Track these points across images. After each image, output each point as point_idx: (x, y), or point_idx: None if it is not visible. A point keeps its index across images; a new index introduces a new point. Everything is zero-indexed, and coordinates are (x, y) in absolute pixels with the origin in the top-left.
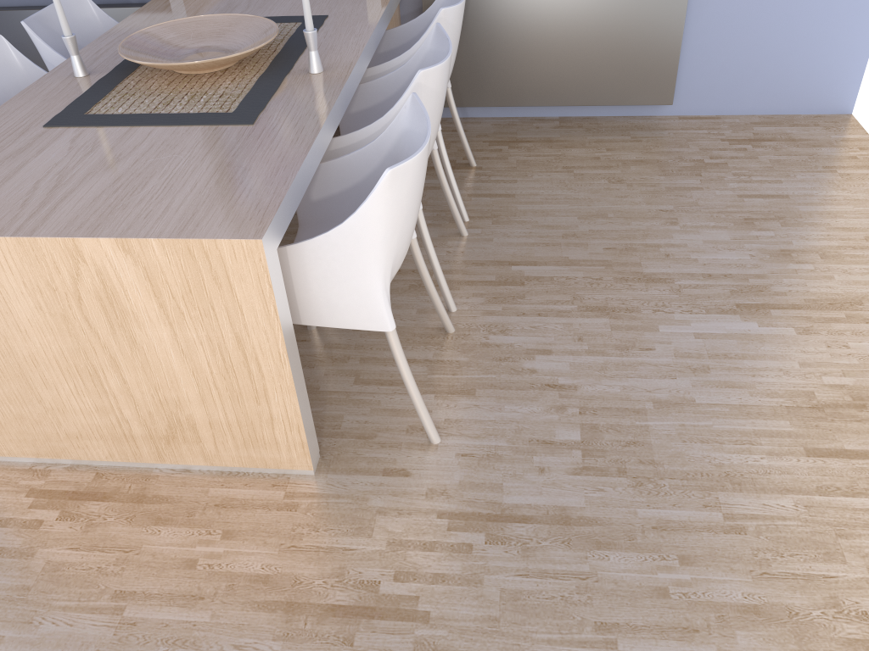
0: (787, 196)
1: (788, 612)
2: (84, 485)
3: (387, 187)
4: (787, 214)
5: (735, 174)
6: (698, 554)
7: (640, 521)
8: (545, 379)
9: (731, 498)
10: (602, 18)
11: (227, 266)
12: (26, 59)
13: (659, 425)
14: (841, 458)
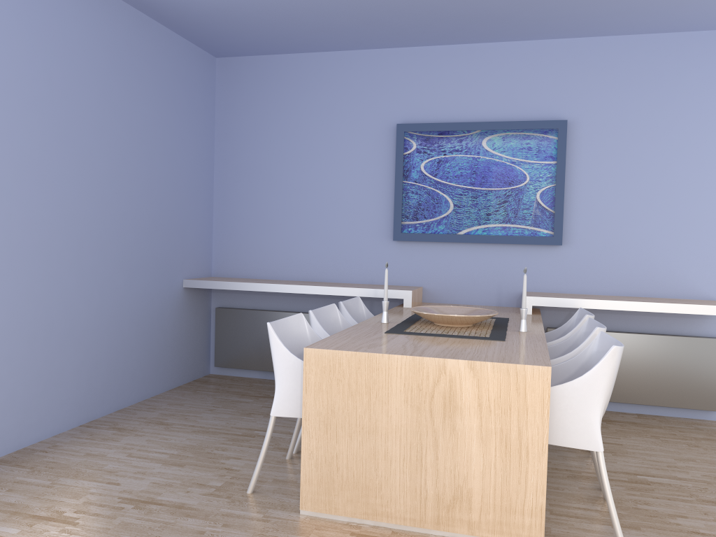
0: None
1: None
2: (386, 535)
3: (611, 356)
4: None
5: None
6: None
7: None
8: (689, 528)
9: None
10: (666, 349)
11: (526, 381)
12: (343, 317)
13: None
14: None
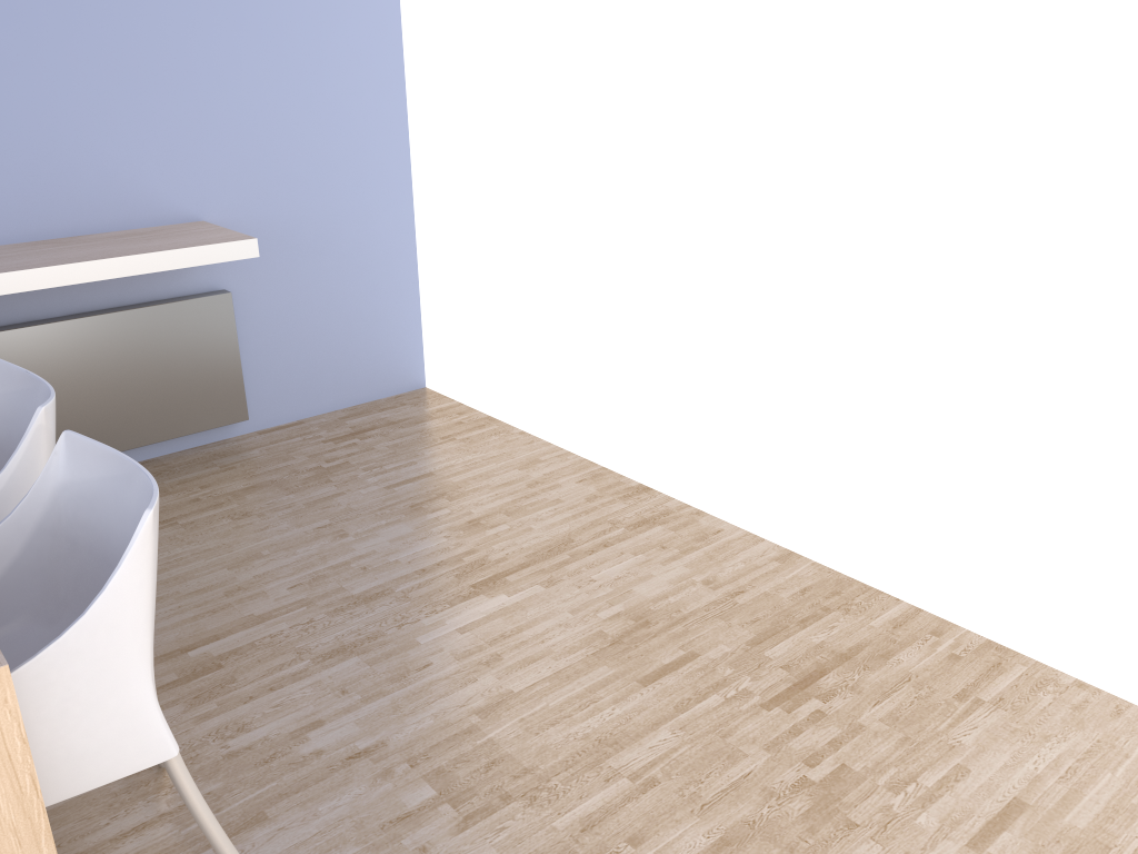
0: (431, 473)
1: (748, 824)
2: None
3: (148, 537)
4: (445, 488)
5: (365, 468)
6: (640, 827)
7: (566, 833)
8: (341, 753)
9: (621, 759)
10: (136, 336)
11: None
12: None
13: (501, 731)
14: (669, 673)
